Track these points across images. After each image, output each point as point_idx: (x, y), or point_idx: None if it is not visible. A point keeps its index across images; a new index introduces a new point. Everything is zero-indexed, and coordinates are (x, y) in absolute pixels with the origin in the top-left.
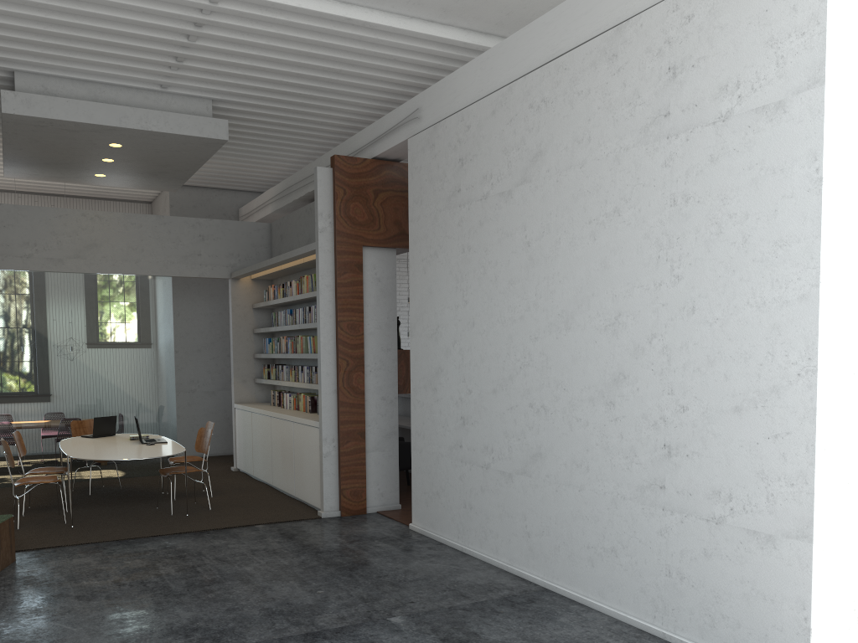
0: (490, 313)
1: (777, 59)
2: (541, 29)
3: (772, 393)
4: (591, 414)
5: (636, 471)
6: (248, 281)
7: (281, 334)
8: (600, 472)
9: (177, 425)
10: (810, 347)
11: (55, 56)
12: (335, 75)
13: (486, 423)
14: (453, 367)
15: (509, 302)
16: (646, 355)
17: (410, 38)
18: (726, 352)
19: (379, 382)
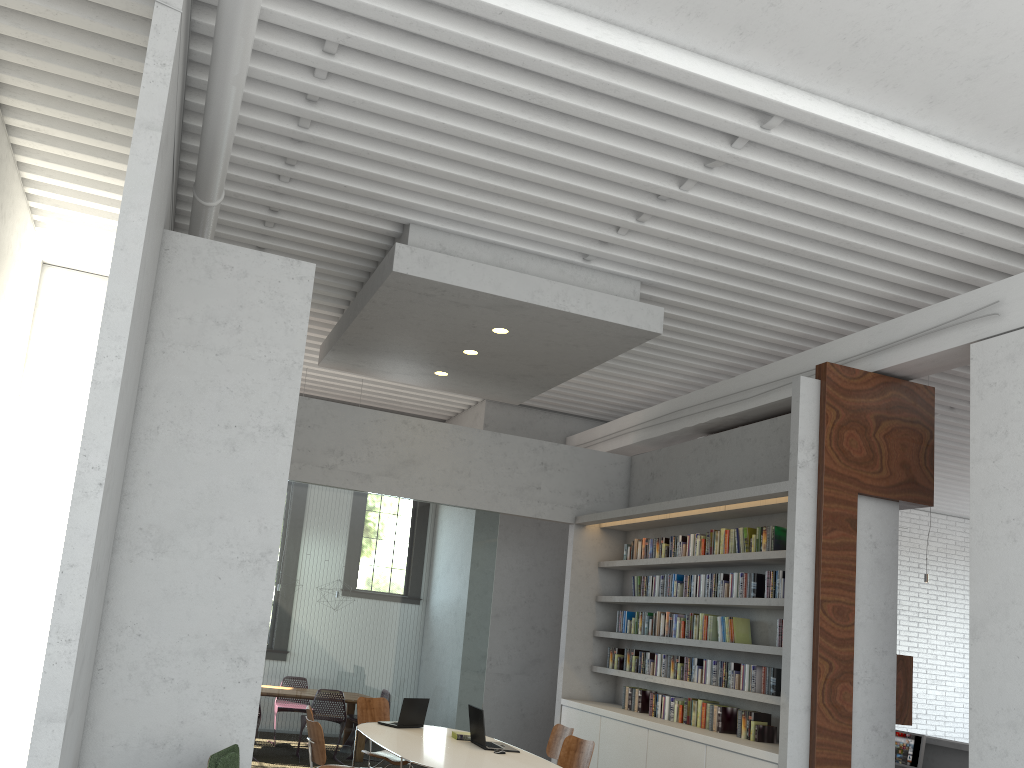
0: None
1: None
2: None
3: None
4: None
5: None
6: (596, 530)
7: (638, 607)
8: None
9: None
10: None
11: (479, 204)
12: (843, 255)
13: None
14: None
15: None
16: None
17: (1006, 201)
18: None
19: (870, 701)
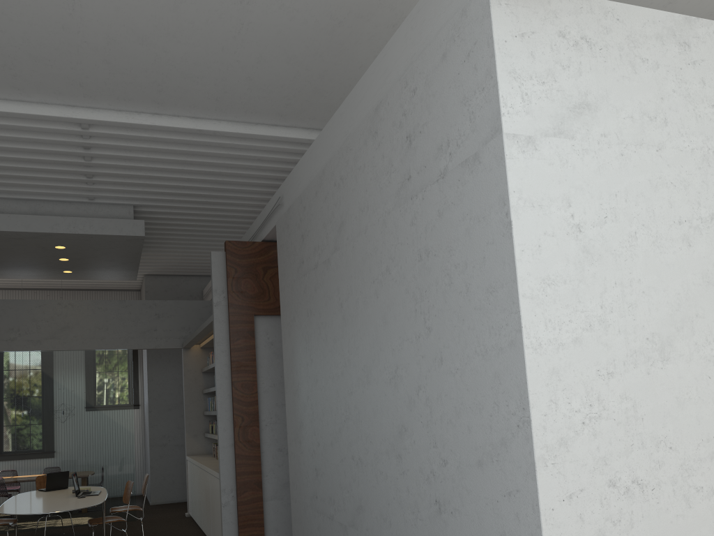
0: (325, 370)
1: (470, 115)
2: (338, 119)
3: (501, 446)
4: (388, 466)
5: (420, 528)
6: (198, 349)
7: None
8: (398, 527)
9: (150, 475)
10: (523, 396)
11: None
12: (221, 177)
13: (329, 474)
14: (308, 421)
15: (335, 359)
16: (416, 407)
17: (263, 140)
18: (467, 403)
19: (275, 434)
